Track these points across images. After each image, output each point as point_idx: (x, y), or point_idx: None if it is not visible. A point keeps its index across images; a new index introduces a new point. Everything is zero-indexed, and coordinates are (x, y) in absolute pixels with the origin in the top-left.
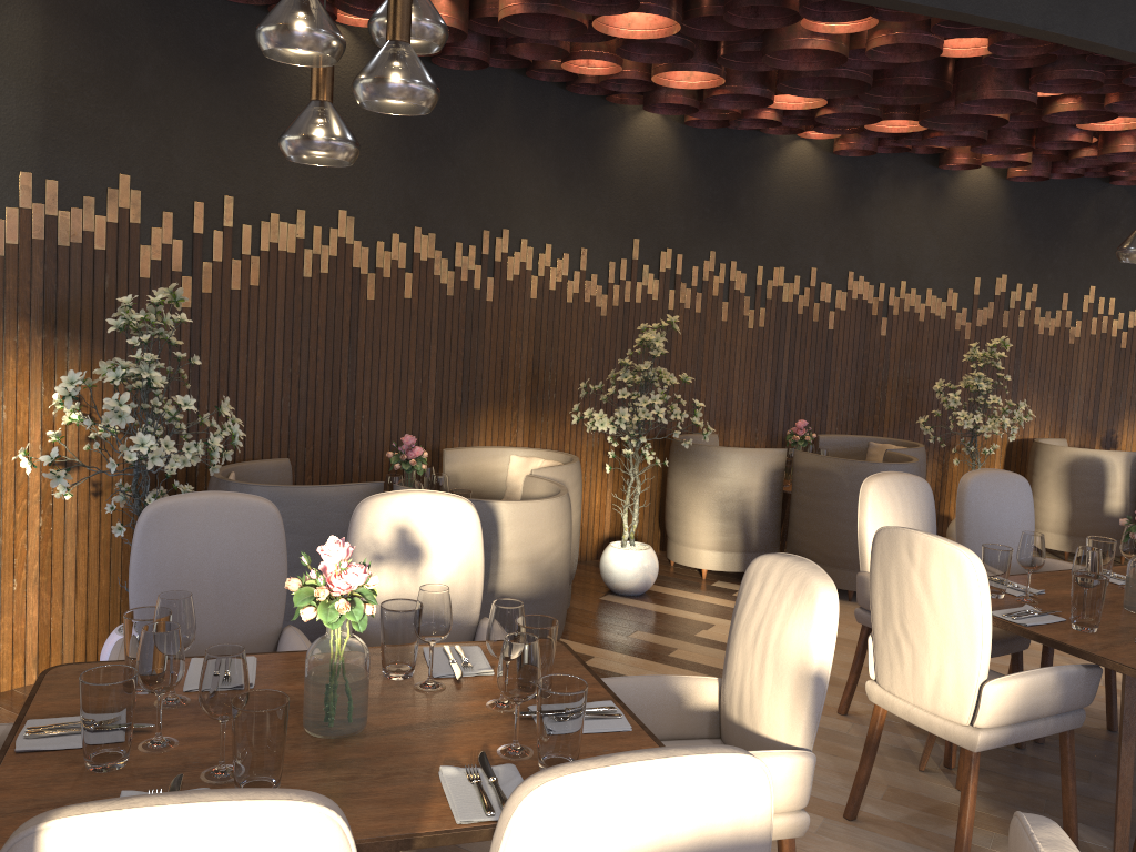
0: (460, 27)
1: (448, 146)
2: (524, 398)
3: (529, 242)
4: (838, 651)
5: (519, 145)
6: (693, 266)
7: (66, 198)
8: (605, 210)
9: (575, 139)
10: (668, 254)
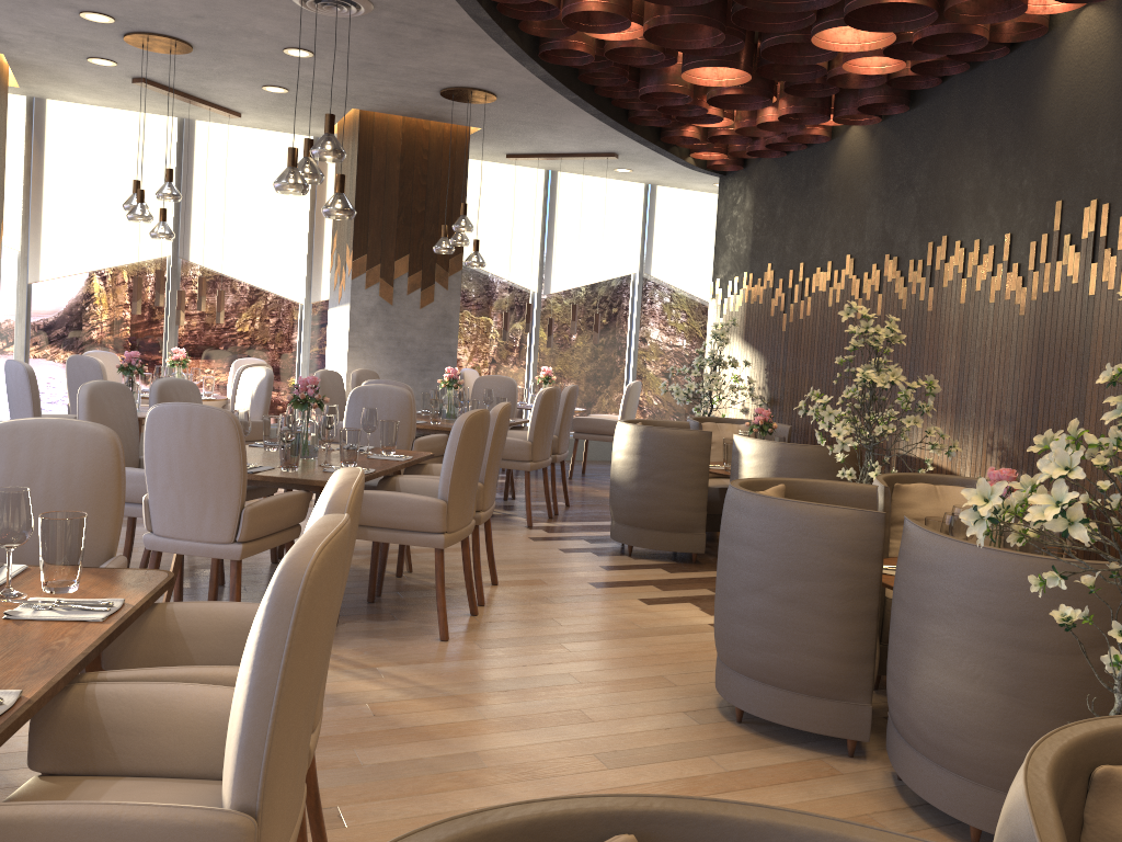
0: (782, 113)
1: (911, 176)
2: (950, 414)
3: (963, 242)
4: (595, 623)
5: (961, 145)
6: (1120, 217)
7: (754, 280)
8: (1031, 176)
9: (1006, 107)
10: (1092, 209)
